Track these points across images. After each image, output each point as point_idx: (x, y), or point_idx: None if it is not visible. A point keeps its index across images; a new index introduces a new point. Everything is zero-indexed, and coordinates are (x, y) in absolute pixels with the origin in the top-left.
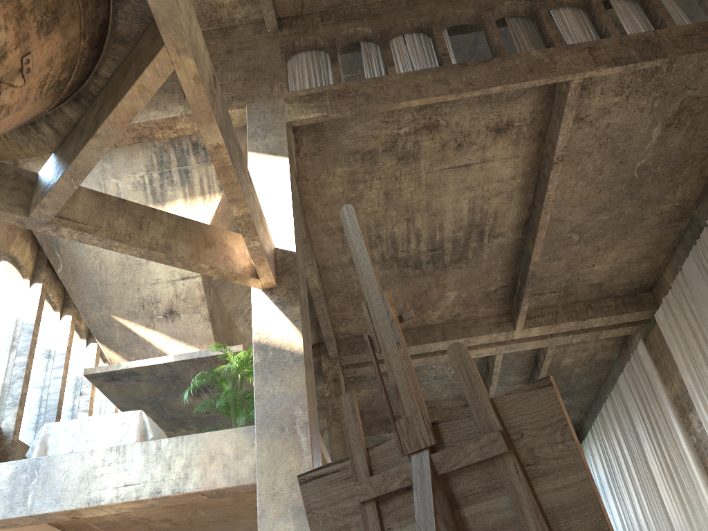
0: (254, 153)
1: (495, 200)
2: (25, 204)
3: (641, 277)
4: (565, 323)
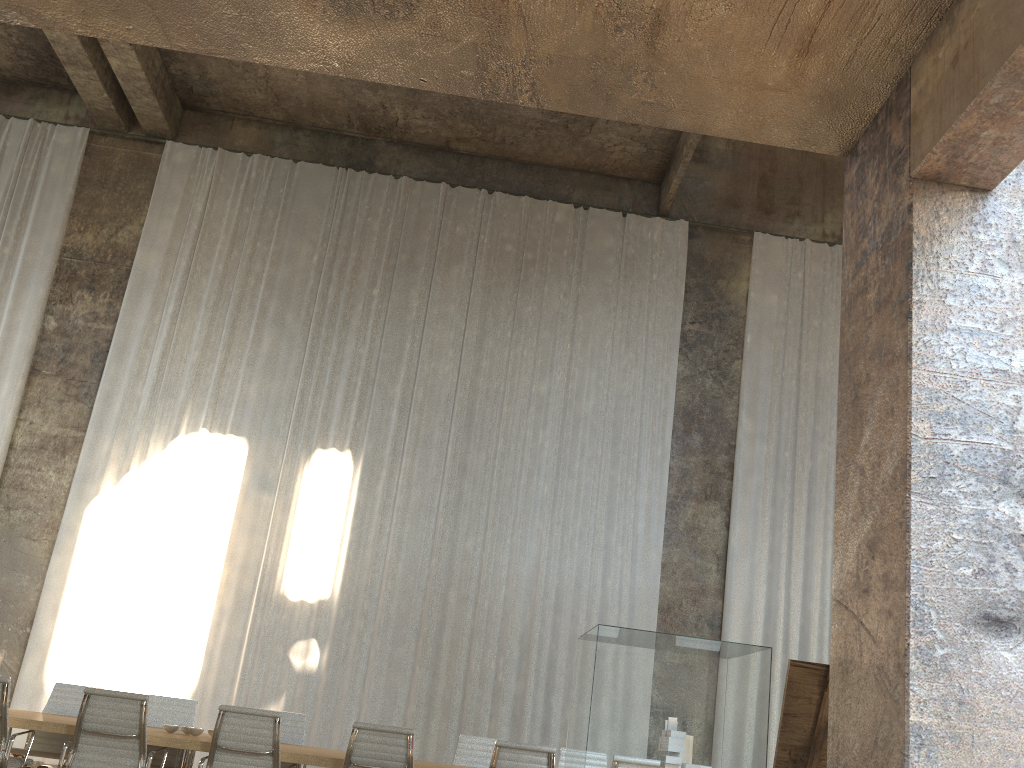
0: None
1: None
2: None
3: (224, 96)
4: None
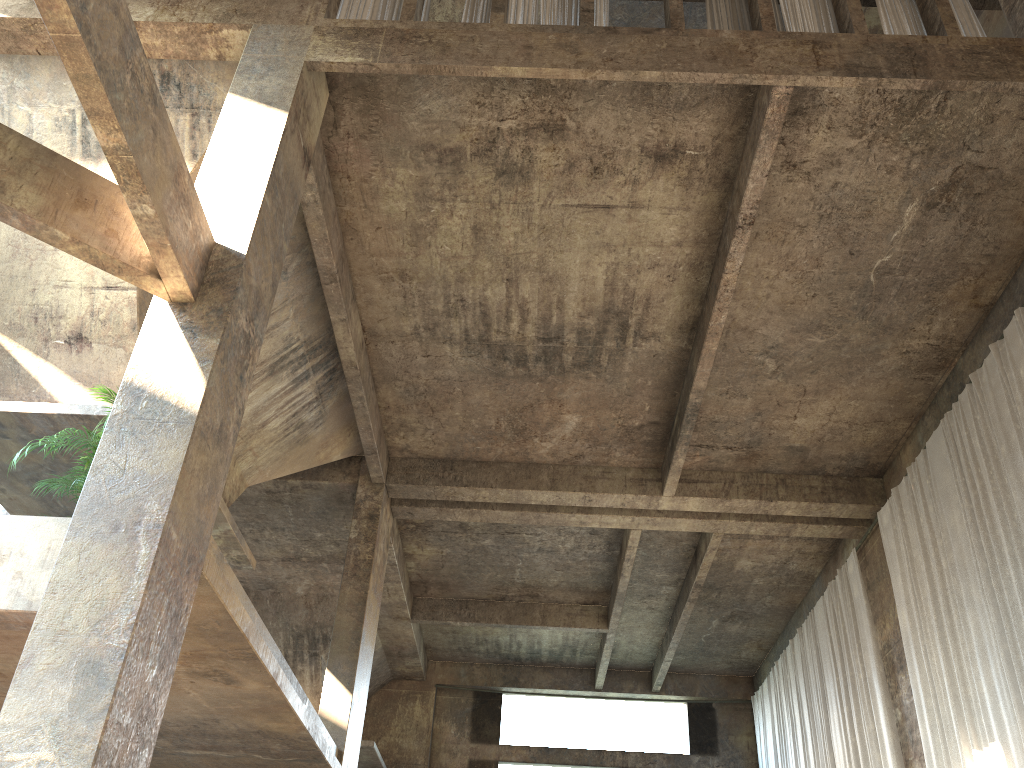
0: (238, 96)
1: (648, 275)
2: None
3: (868, 452)
4: (740, 500)
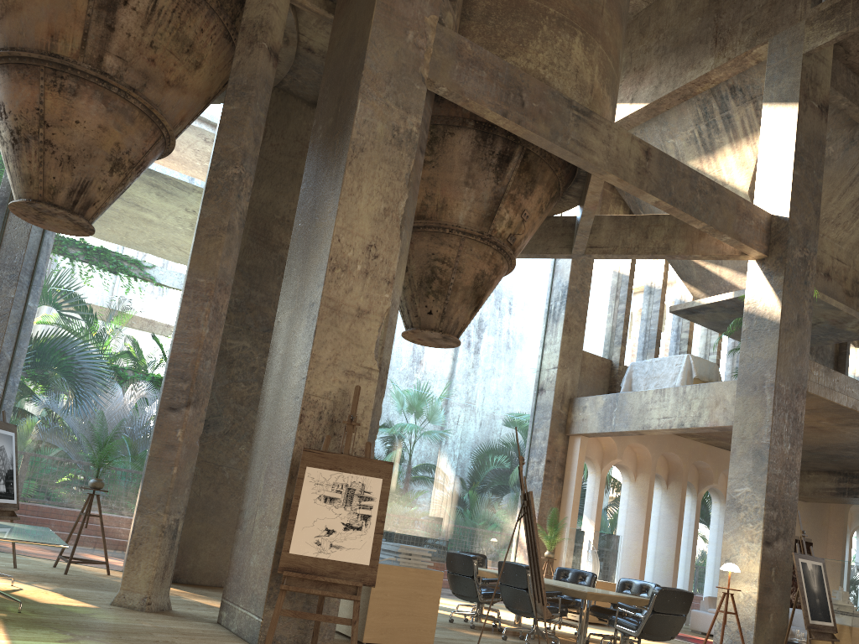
0: (768, 104)
1: None
2: (569, 244)
3: None
4: None
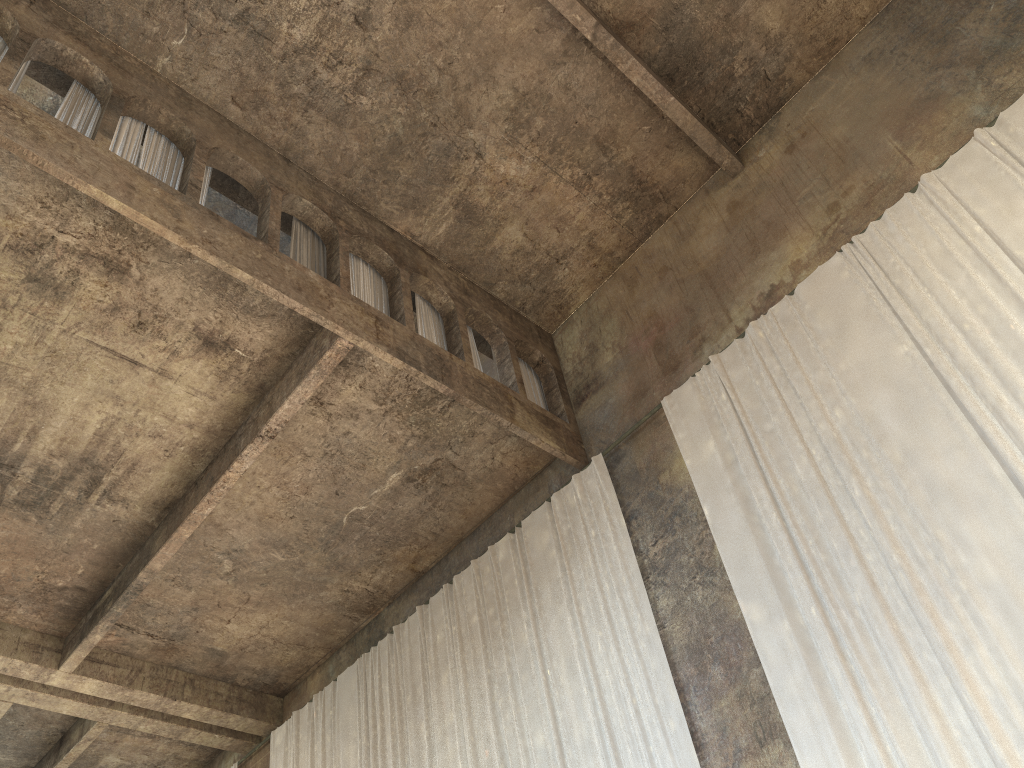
0: None
1: (146, 442)
2: None
3: (281, 670)
4: (143, 692)
